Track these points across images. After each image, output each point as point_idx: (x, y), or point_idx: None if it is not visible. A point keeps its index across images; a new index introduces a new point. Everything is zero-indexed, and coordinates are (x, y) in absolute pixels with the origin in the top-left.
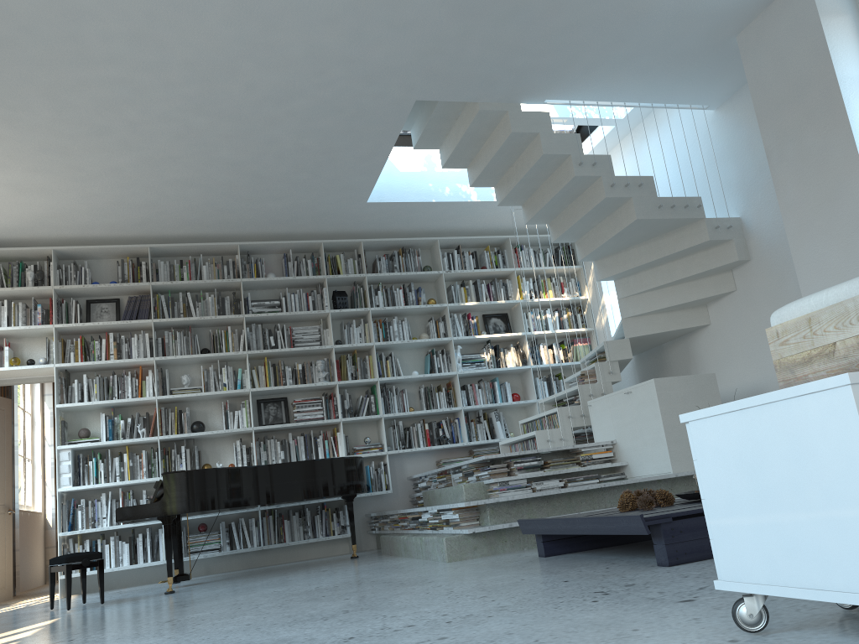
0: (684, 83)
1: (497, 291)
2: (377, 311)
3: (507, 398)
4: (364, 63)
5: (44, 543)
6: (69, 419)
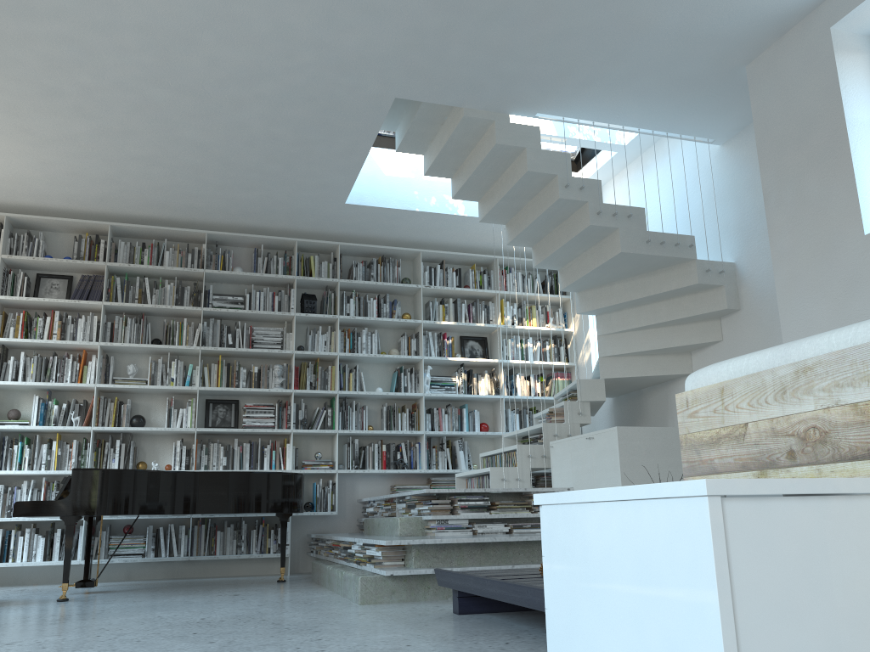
0: (688, 112)
1: (477, 313)
2: (347, 320)
3: (475, 427)
4: (337, 49)
5: None
6: (0, 398)
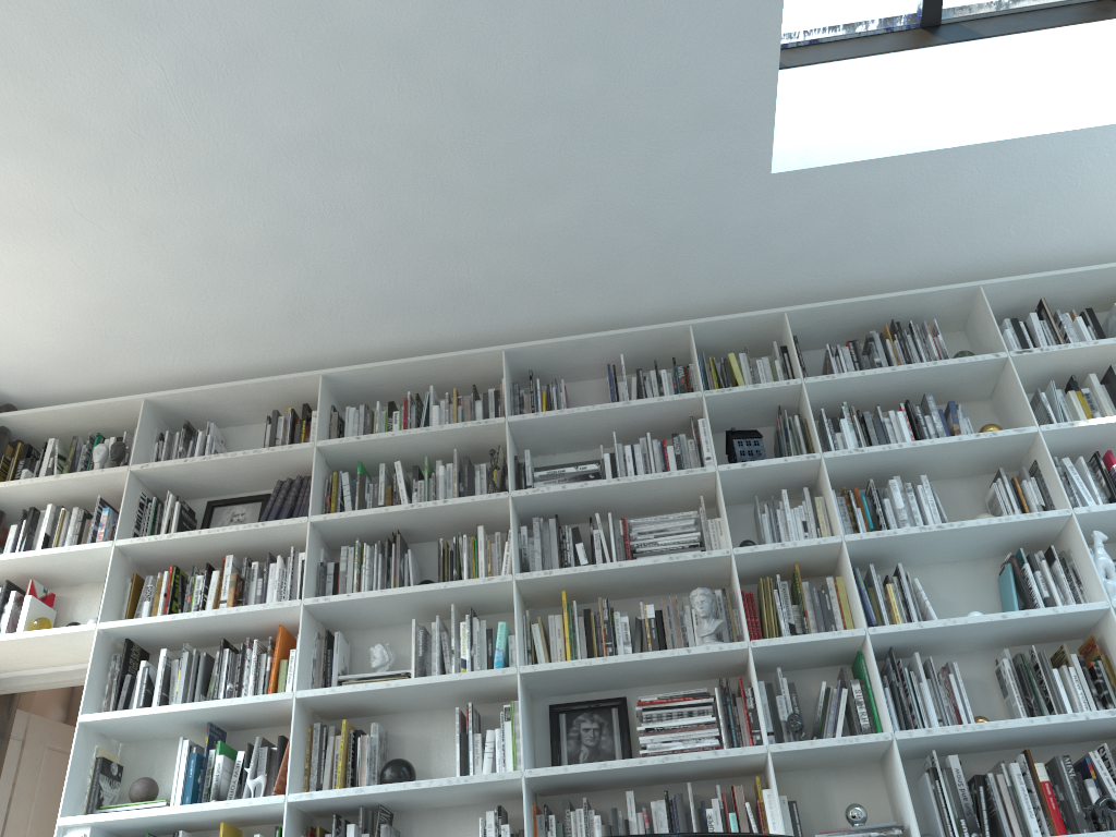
0: None
1: None
2: (844, 463)
3: None
4: None
5: None
6: (130, 759)
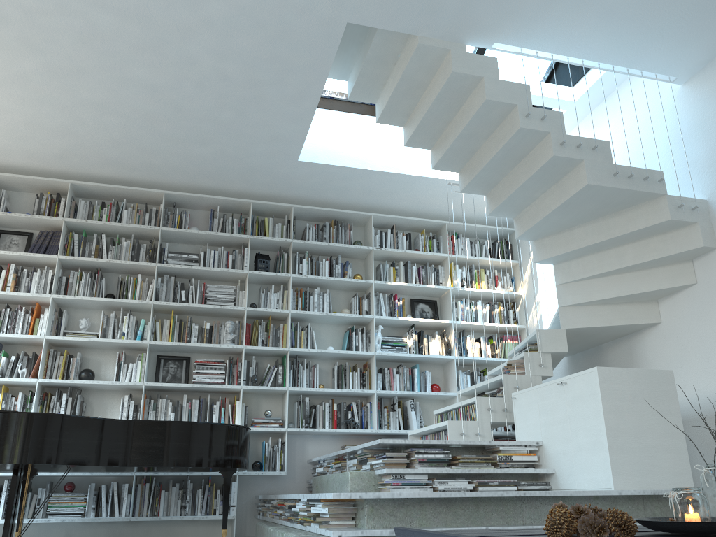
0: (654, 40)
1: (427, 275)
2: (299, 279)
3: (426, 388)
4: None
5: None
6: None
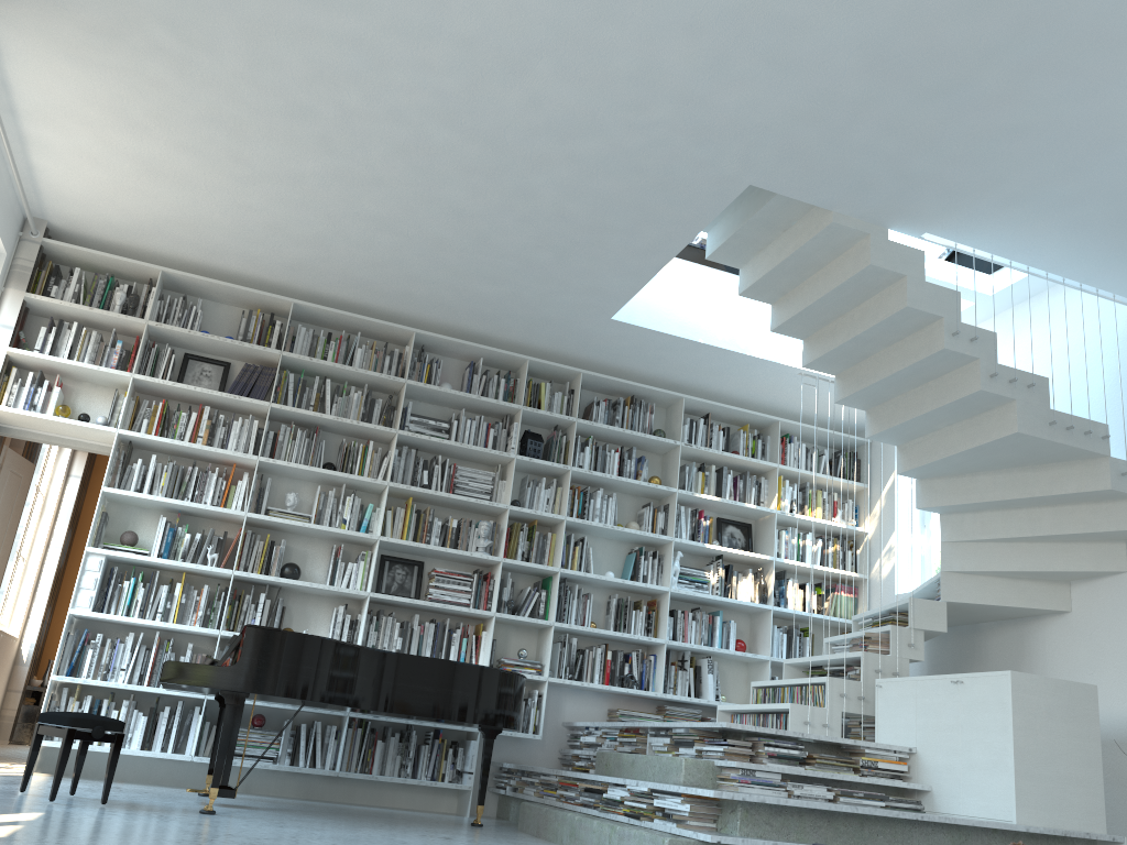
0: (1124, 260)
1: (746, 489)
2: (580, 474)
3: (729, 644)
4: (707, 108)
5: (6, 683)
6: (112, 513)
